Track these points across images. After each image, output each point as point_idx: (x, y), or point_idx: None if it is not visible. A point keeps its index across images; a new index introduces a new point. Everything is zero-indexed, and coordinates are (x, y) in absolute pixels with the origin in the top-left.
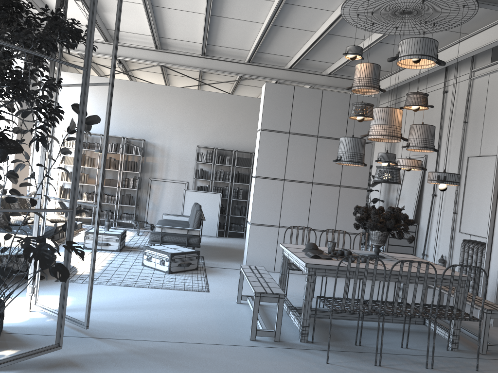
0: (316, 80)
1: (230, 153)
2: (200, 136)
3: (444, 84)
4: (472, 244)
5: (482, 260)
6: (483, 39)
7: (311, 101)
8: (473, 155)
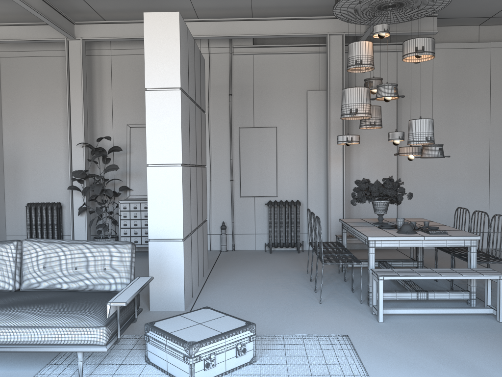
0: (31, 0)
1: None
2: None
3: None
4: (282, 203)
5: (299, 213)
6: (290, 27)
7: (192, 54)
8: (245, 126)
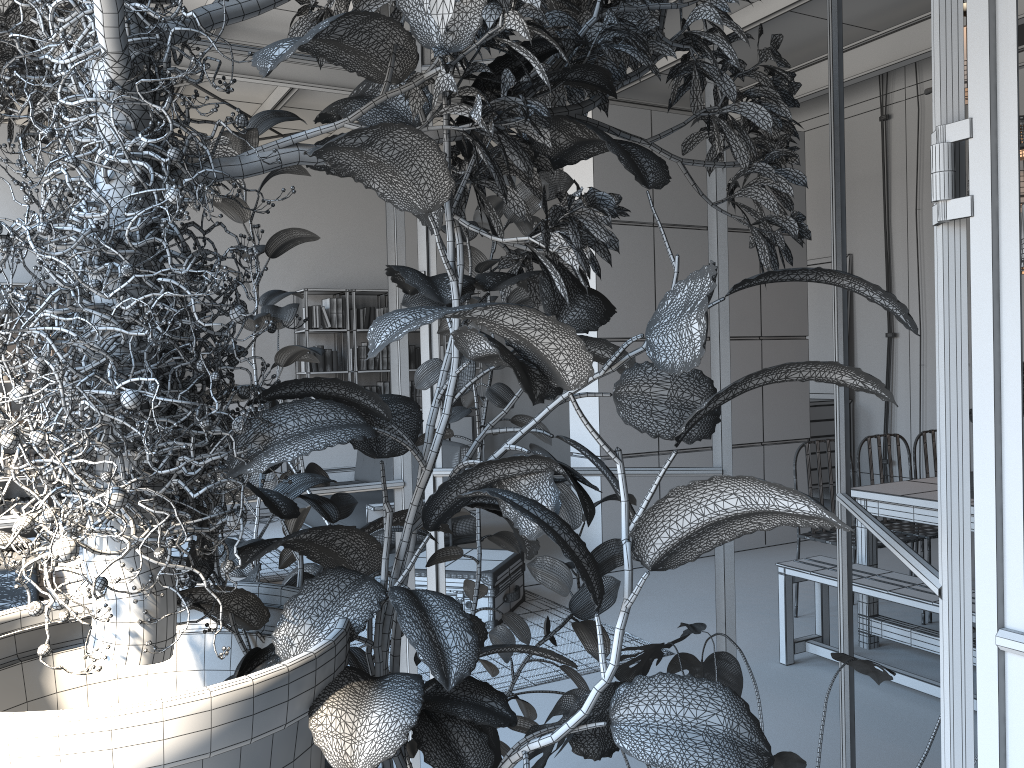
0: None
1: (374, 300)
2: (296, 266)
3: (880, 102)
4: None
5: None
6: None
7: None
8: None
